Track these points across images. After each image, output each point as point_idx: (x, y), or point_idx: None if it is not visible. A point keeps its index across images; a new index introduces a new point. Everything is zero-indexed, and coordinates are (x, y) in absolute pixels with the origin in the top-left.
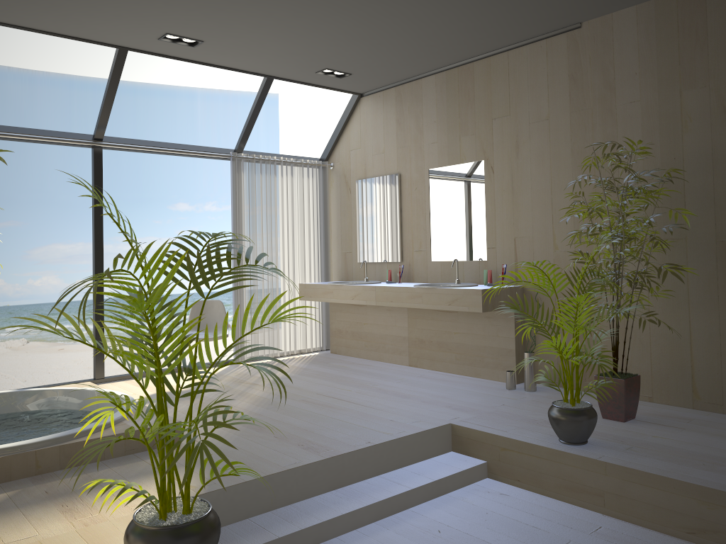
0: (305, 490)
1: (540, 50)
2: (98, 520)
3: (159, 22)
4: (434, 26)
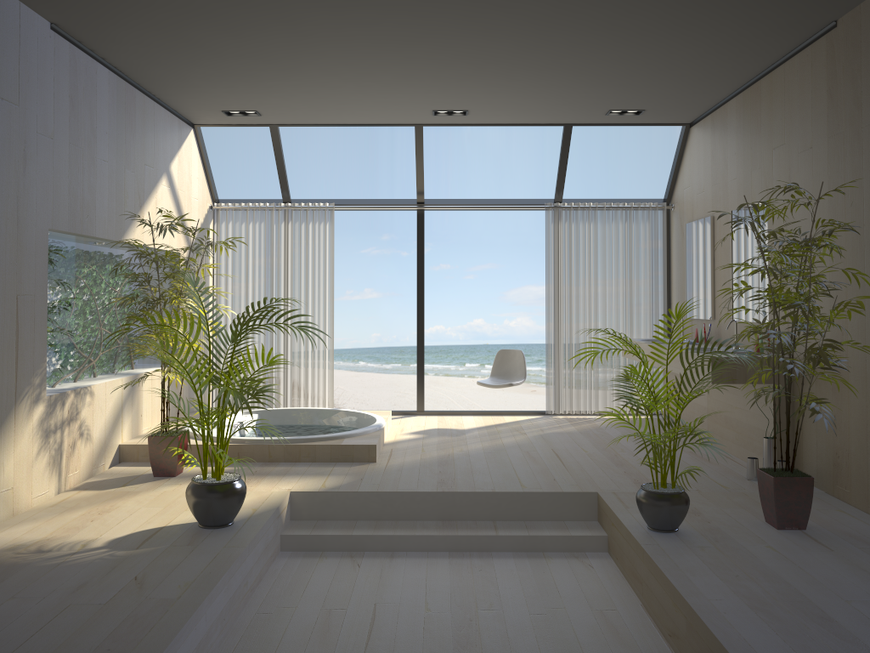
0: (412, 513)
1: (806, 60)
2: (248, 489)
3: (417, 105)
4: (657, 60)
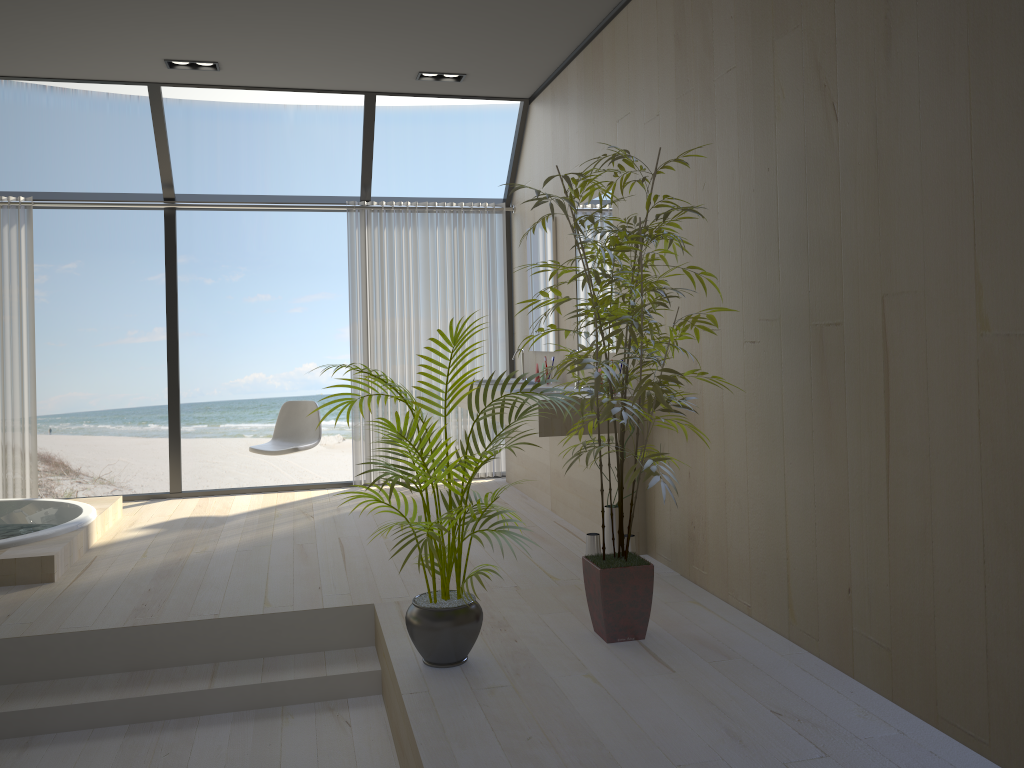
0: (81, 664)
1: None
2: None
3: (135, 48)
4: None
